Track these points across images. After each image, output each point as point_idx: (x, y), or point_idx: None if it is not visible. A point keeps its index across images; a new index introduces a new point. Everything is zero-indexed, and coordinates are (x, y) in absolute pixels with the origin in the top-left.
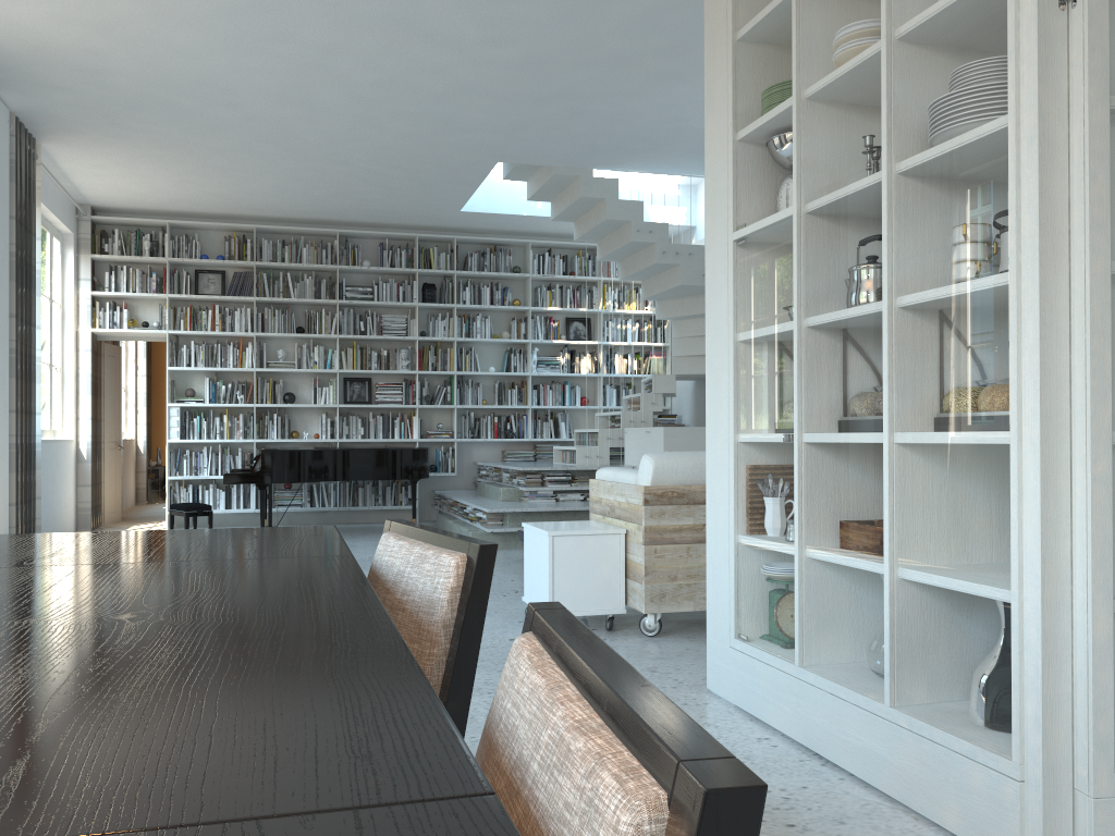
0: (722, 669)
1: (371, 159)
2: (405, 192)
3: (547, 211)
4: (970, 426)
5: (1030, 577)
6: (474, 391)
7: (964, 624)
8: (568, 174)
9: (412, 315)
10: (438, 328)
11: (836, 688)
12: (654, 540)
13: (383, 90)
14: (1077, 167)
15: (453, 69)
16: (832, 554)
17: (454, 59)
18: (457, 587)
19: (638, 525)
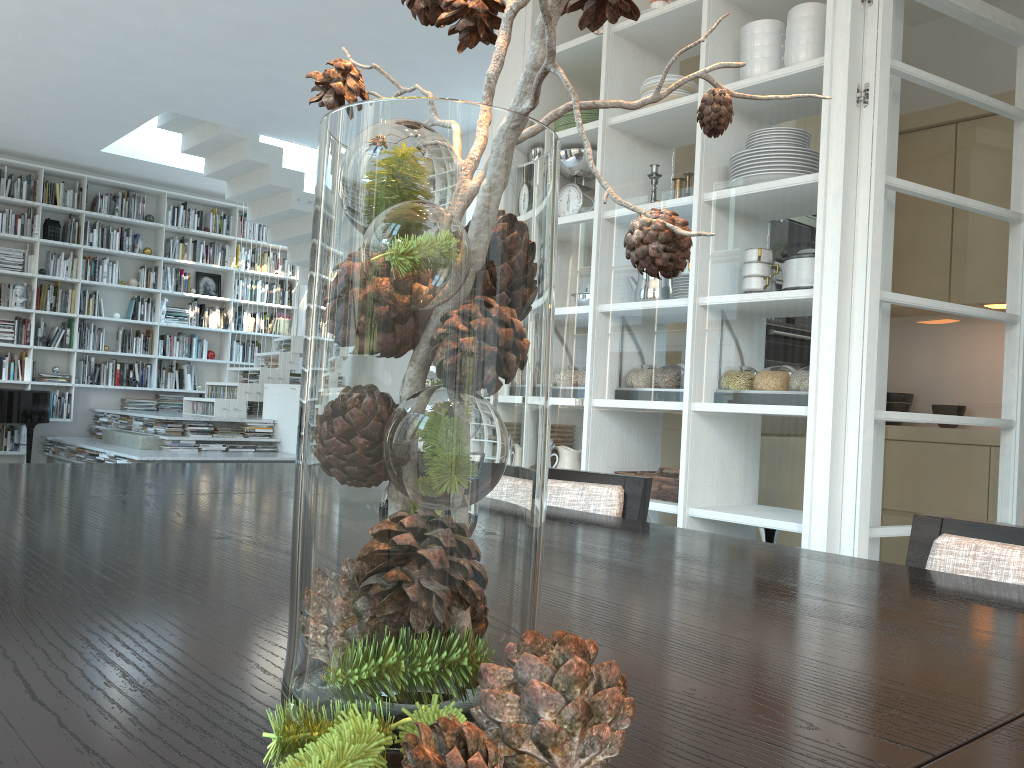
0: None
1: (24, 81)
2: (47, 121)
3: (192, 166)
4: (768, 400)
5: (818, 513)
6: (96, 336)
7: None
8: (236, 135)
9: (29, 250)
10: (60, 267)
11: None
12: None
13: (74, 16)
14: (862, 220)
15: (163, 13)
16: None
17: (169, 4)
18: (619, 513)
19: None
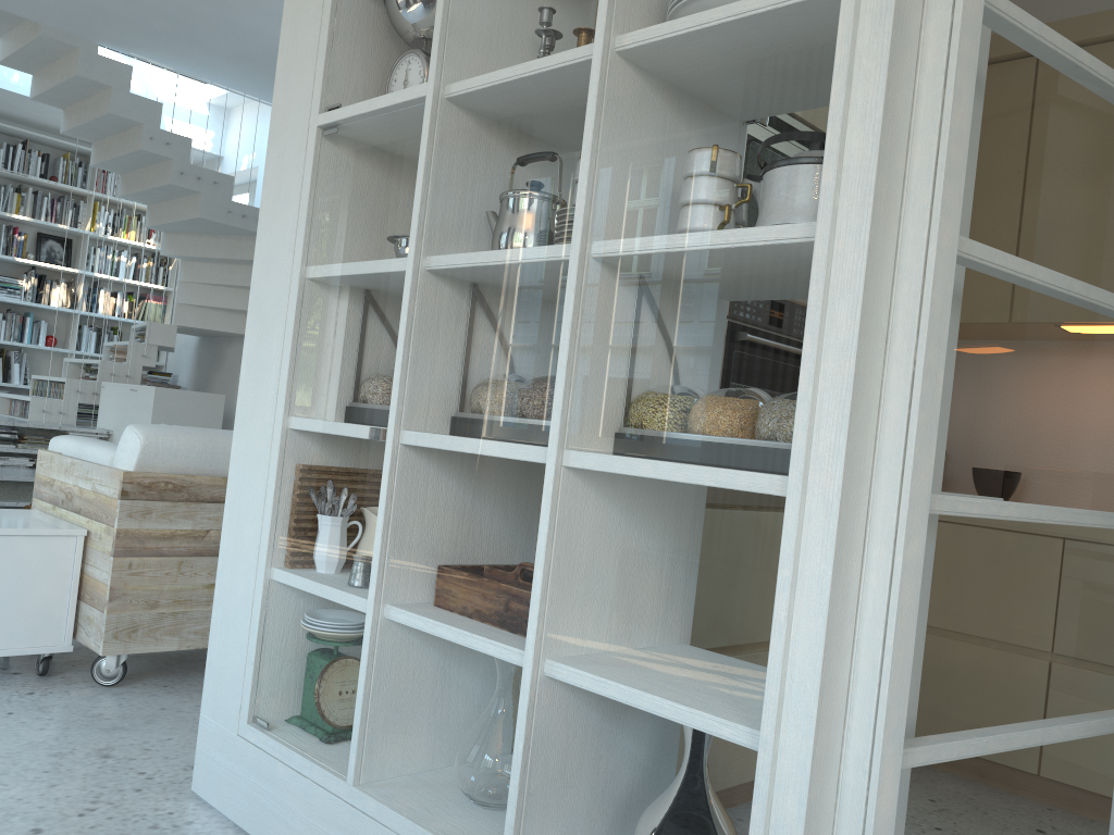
0: (221, 767)
1: None
2: None
3: (26, 89)
4: (709, 458)
5: (796, 716)
6: None
7: (659, 769)
8: (63, 41)
9: None
10: None
11: (416, 832)
12: (131, 550)
13: None
14: (932, 77)
15: None
16: (431, 622)
17: None
18: None
19: (108, 526)
